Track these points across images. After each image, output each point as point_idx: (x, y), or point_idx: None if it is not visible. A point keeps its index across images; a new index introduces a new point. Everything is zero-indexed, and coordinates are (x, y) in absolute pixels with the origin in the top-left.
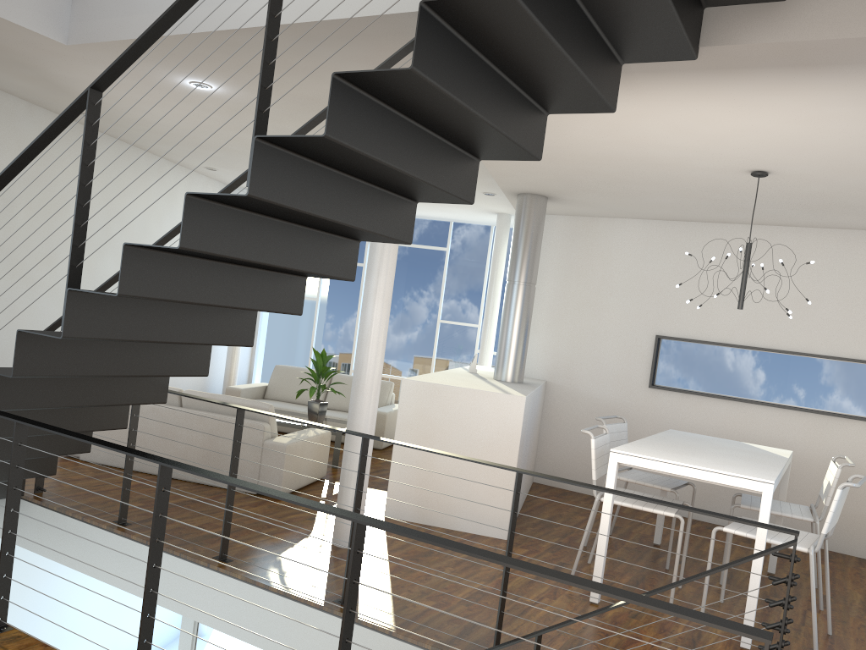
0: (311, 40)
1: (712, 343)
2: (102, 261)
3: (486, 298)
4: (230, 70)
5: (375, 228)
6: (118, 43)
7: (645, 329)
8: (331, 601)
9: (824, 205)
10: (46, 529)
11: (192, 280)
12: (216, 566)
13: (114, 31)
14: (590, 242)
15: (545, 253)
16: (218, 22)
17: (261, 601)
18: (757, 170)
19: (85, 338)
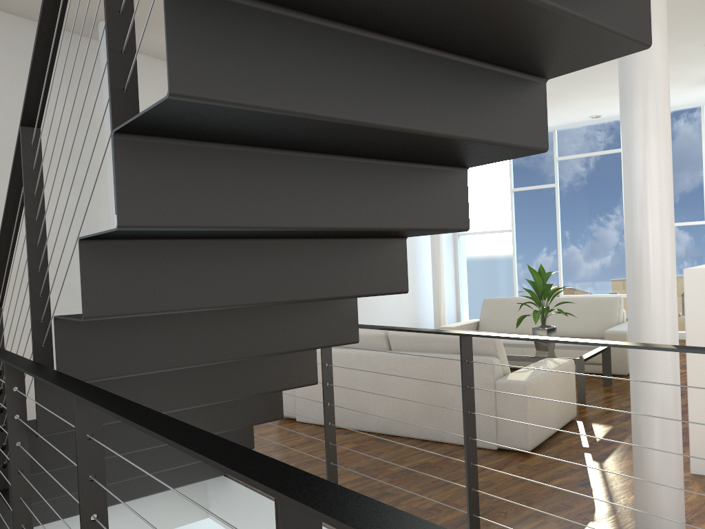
0: None
1: None
2: None
3: None
4: None
5: None
6: None
7: None
8: None
9: None
10: (253, 515)
11: (335, 72)
12: None
13: None
14: None
15: None
16: None
17: None
18: None
19: (168, 228)
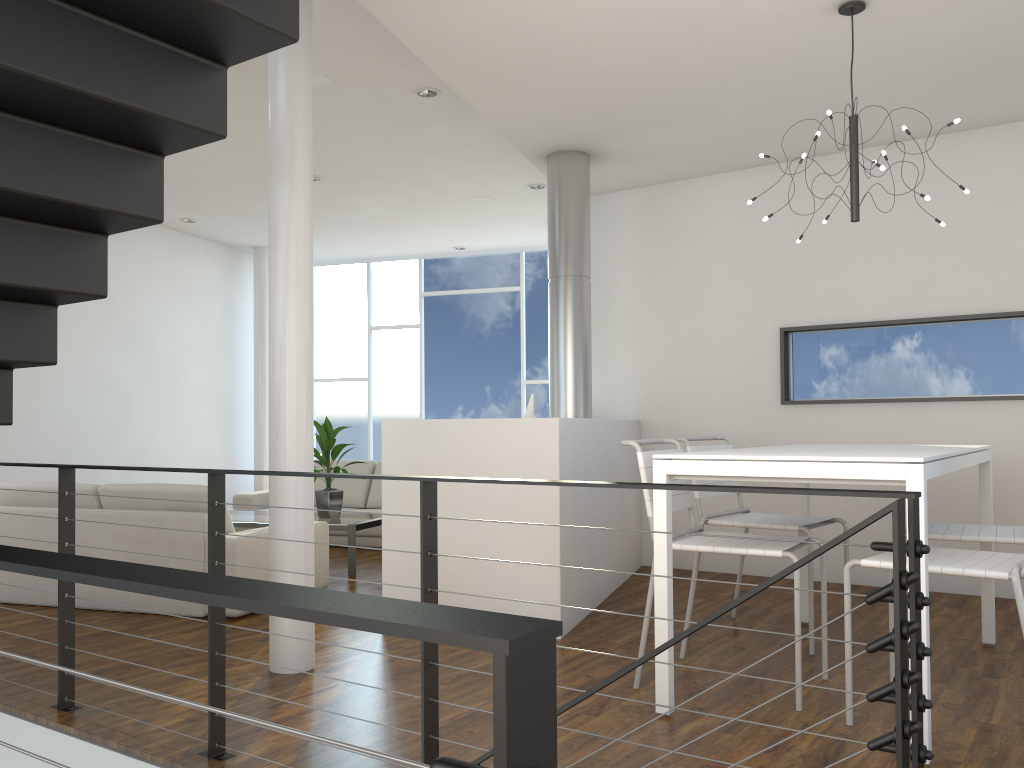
0: None
1: (862, 324)
2: None
3: None
4: None
5: (123, 95)
6: None
7: (764, 323)
8: (195, 753)
9: (980, 66)
10: None
11: None
12: (44, 718)
13: None
14: (671, 217)
15: (613, 245)
16: None
17: (100, 766)
18: (846, 1)
19: None
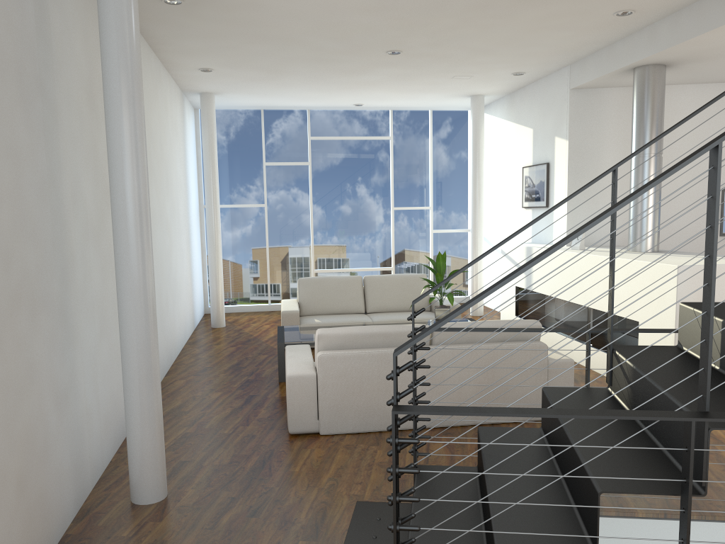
0: None
1: None
2: (151, 192)
3: (472, 179)
4: None
5: None
6: None
7: None
8: None
9: None
10: None
11: None
12: None
13: None
14: None
15: (603, 126)
16: None
17: None
18: None
19: None
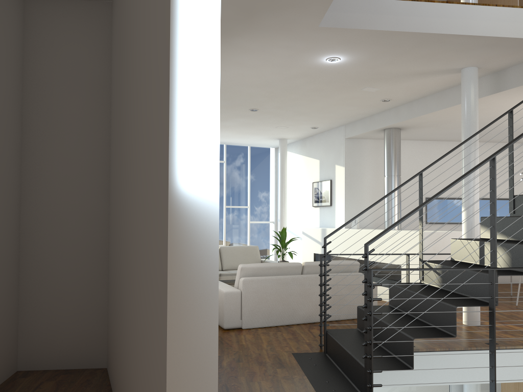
0: (490, 45)
1: (451, 198)
2: None
3: (280, 189)
4: (385, 54)
5: None
6: (363, 31)
7: None
8: None
9: None
10: None
11: None
12: (504, 346)
13: (366, 23)
14: None
15: (363, 160)
16: (456, 29)
17: None
18: None
19: None
